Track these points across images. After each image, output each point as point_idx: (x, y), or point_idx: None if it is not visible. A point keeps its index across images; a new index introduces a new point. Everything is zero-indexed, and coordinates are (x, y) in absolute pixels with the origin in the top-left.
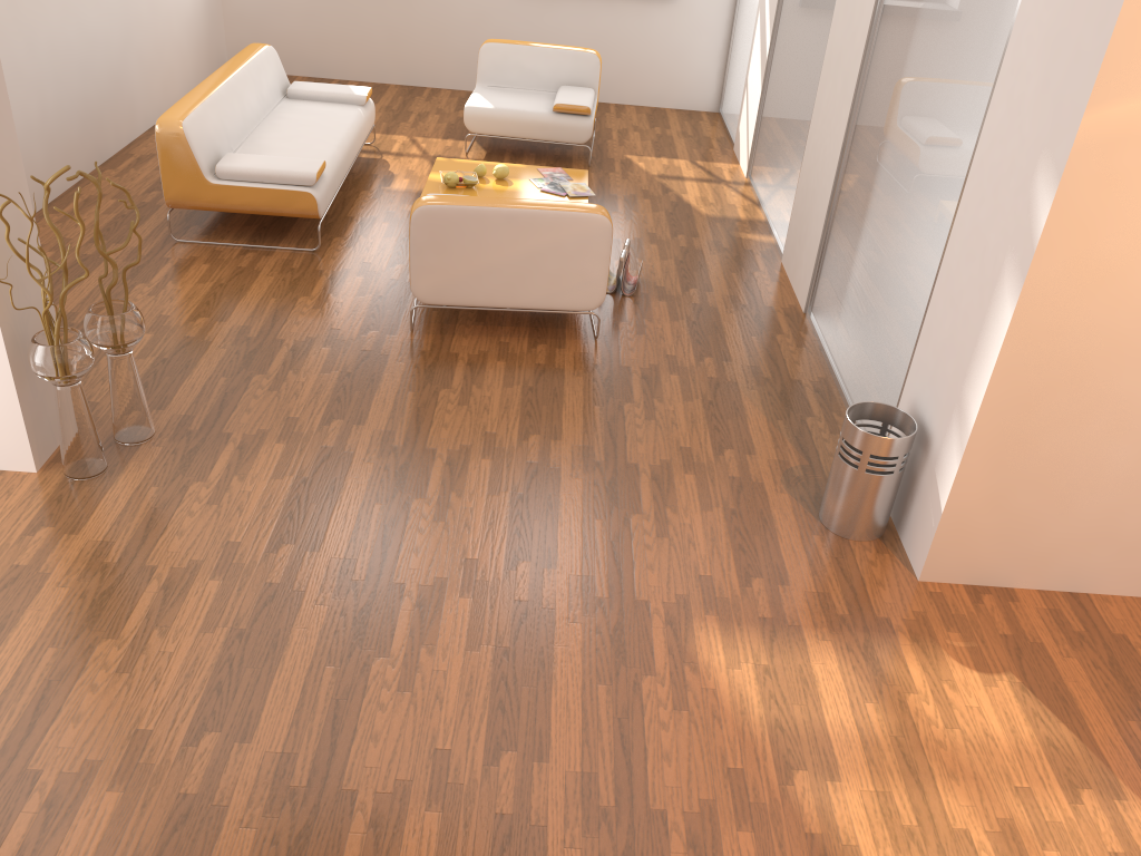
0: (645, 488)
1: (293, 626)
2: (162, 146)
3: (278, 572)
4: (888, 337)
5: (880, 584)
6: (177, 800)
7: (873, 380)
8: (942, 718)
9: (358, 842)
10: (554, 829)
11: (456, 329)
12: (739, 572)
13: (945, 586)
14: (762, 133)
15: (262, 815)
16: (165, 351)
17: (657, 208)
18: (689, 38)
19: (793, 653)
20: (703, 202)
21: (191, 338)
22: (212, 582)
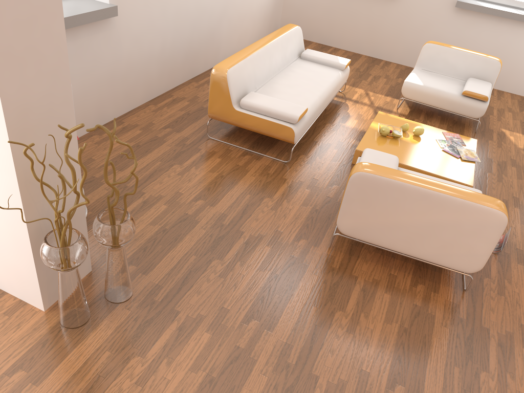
0: None
1: None
2: (212, 82)
3: None
4: None
5: None
6: None
7: None
8: None
9: None
10: None
11: (361, 252)
12: None
13: None
14: None
15: None
16: (168, 222)
17: (521, 177)
18: None
19: None
20: None
21: (188, 215)
22: None
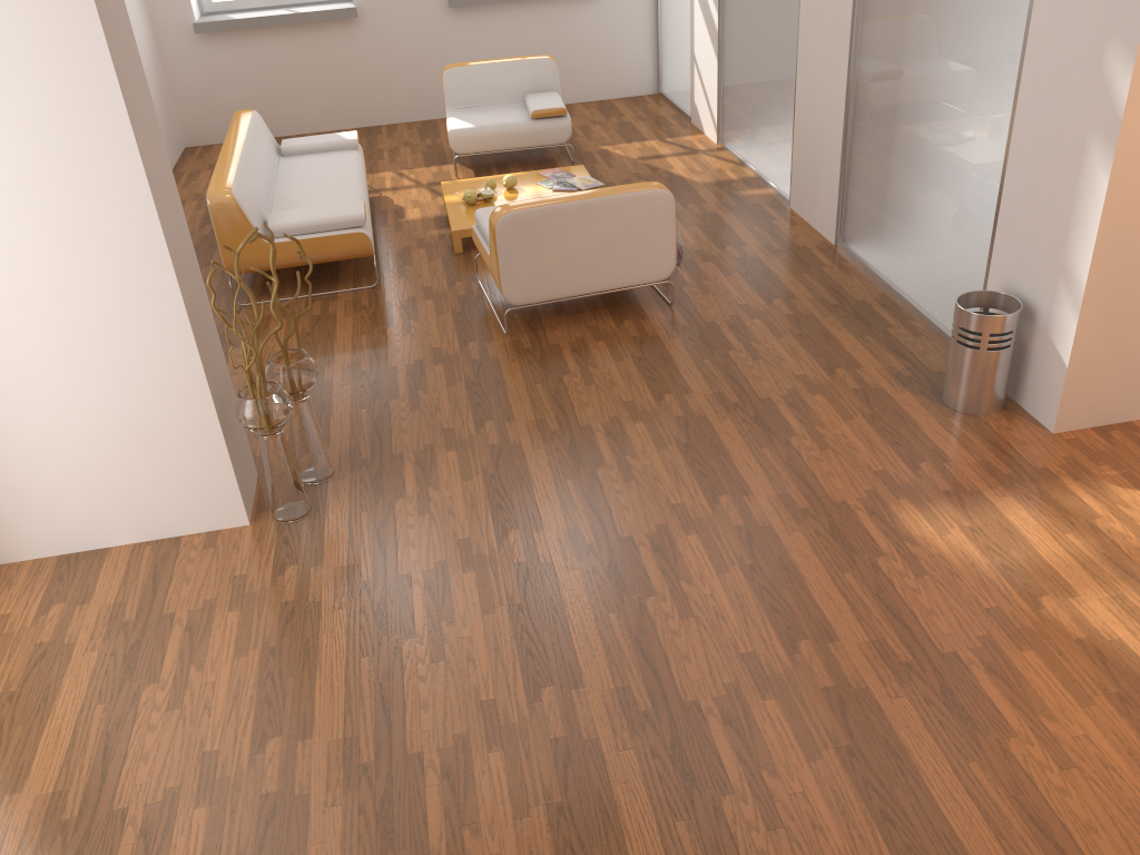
0: (787, 415)
1: (560, 591)
2: (216, 217)
3: (518, 553)
4: (953, 238)
5: (1024, 443)
6: (552, 745)
7: (943, 280)
8: (1131, 531)
9: (723, 737)
10: (875, 688)
11: (543, 324)
12: (905, 461)
13: (1076, 433)
14: (728, 99)
15: (631, 737)
16: None
17: None
18: (619, 29)
19: (986, 512)
20: (692, 172)
21: None
22: (467, 574)
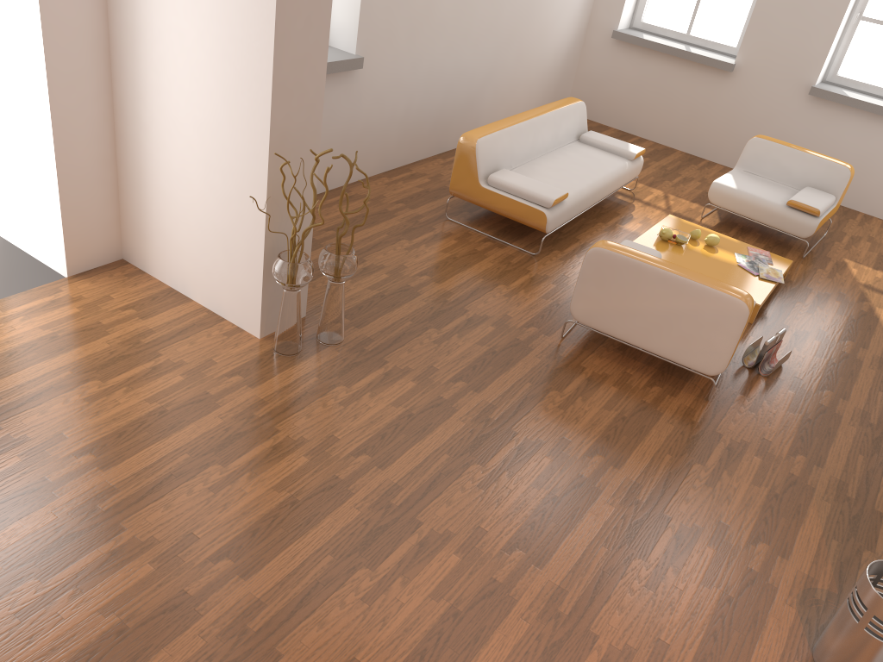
0: (663, 541)
1: (328, 515)
2: (458, 152)
3: (347, 471)
4: None
5: None
6: (178, 593)
7: None
8: None
9: None
10: None
11: (597, 349)
12: (697, 655)
13: None
14: None
15: (216, 635)
16: (387, 290)
17: (843, 312)
18: None
19: None
20: None
21: (409, 287)
22: (303, 458)
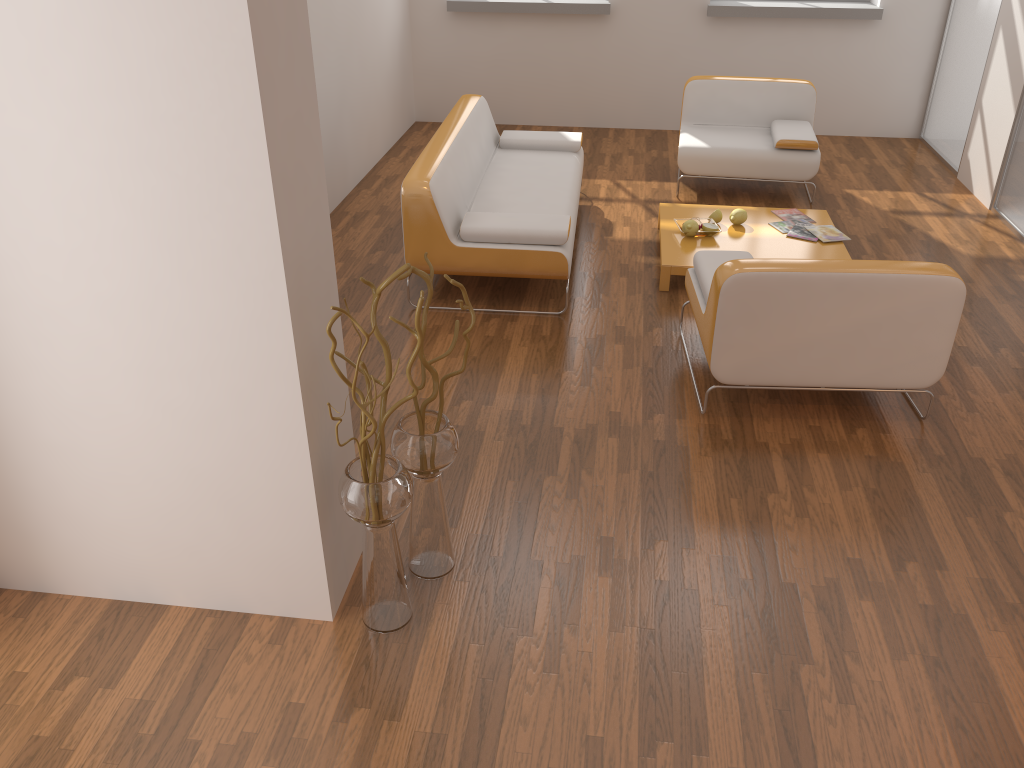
0: None
1: None
2: (407, 209)
3: None
4: None
5: None
6: None
7: None
8: None
9: None
10: None
11: (751, 409)
12: None
13: None
14: (1020, 160)
15: None
16: None
17: (910, 249)
18: (890, 63)
19: None
20: (957, 239)
21: (460, 427)
22: None
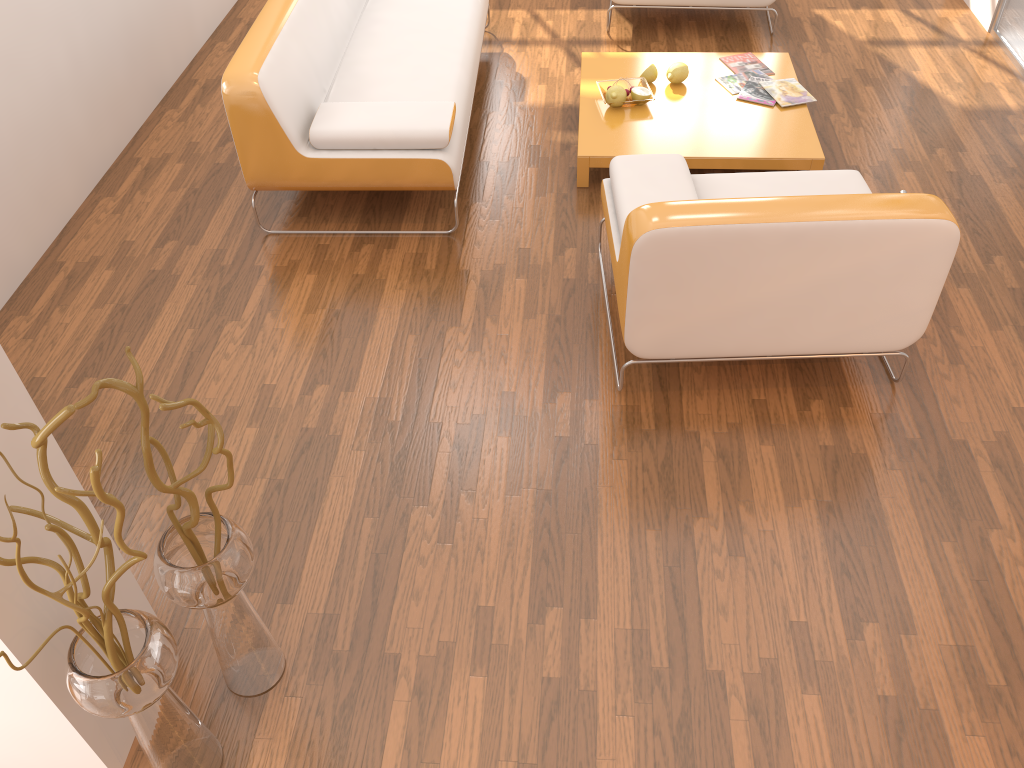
0: None
1: None
2: (233, 114)
3: None
4: None
5: None
6: None
7: None
8: None
9: None
10: None
11: (681, 377)
12: None
13: None
14: None
15: None
16: (278, 465)
17: (889, 102)
18: None
19: None
20: (947, 83)
21: (310, 431)
22: None
